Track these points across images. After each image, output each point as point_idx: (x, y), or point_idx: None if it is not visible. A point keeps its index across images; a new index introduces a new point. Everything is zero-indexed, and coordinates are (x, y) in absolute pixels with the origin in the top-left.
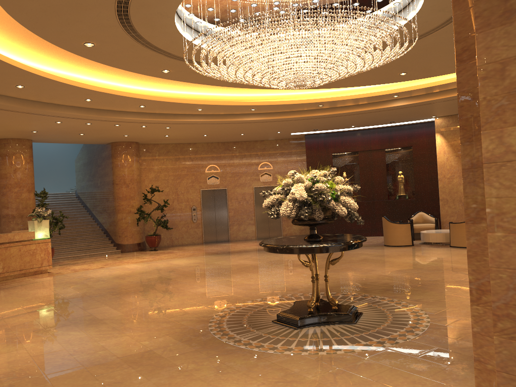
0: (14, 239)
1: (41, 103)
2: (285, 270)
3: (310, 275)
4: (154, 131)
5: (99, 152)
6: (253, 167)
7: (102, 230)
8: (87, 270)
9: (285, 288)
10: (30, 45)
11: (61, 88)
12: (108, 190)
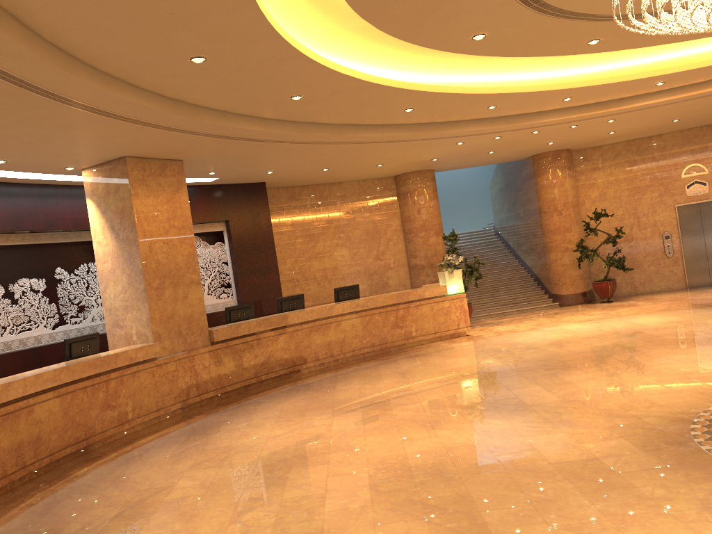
0: (424, 295)
1: (435, 123)
2: None
3: None
4: (590, 130)
5: (517, 171)
6: None
7: (531, 276)
8: (514, 333)
9: None
10: (412, 57)
11: (455, 100)
12: (534, 221)
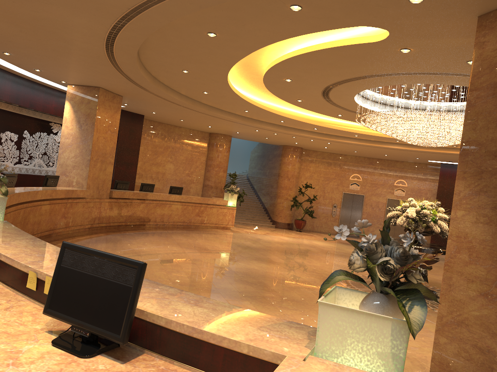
0: (216, 203)
1: (252, 119)
2: None
3: None
4: (317, 144)
5: (271, 150)
6: (390, 182)
7: (263, 208)
8: (256, 234)
9: None
10: (262, 91)
11: (269, 114)
12: (274, 179)
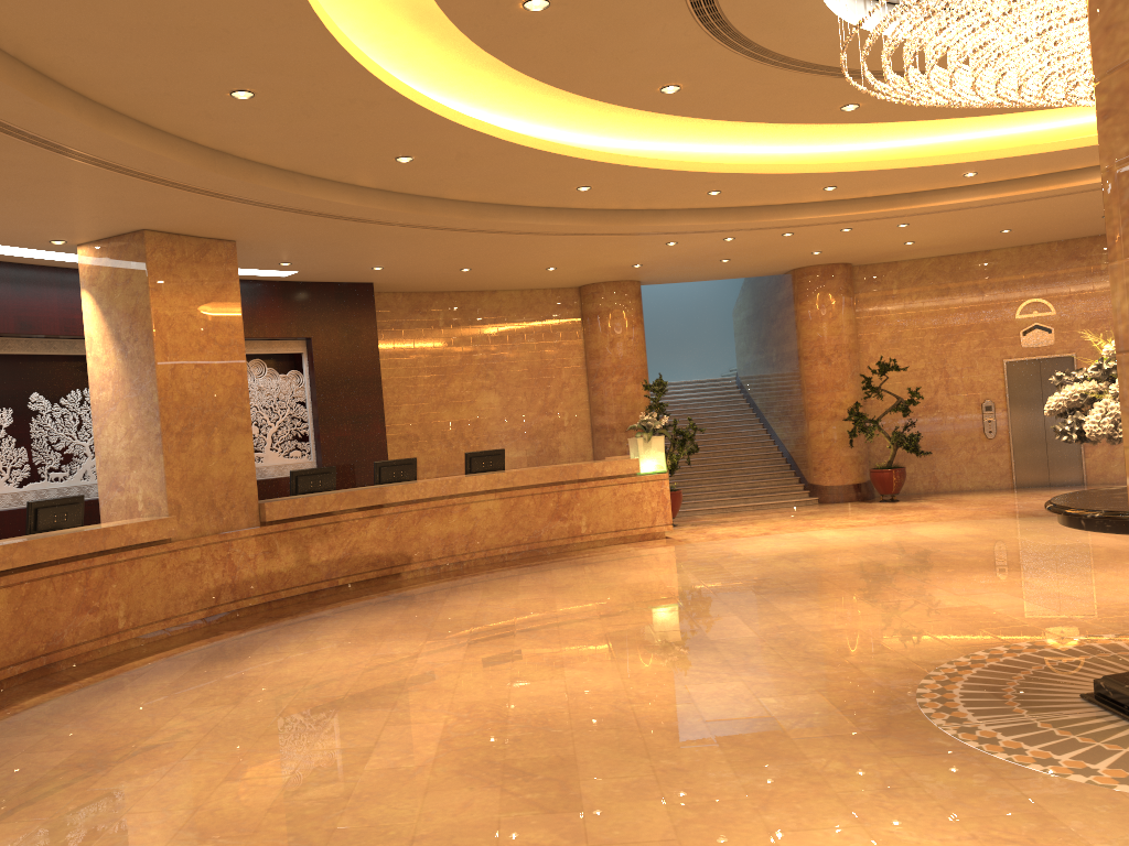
0: (603, 472)
1: (630, 211)
2: None
3: None
4: (875, 237)
5: (771, 292)
6: None
7: (782, 454)
8: (736, 539)
9: None
10: (584, 110)
11: (654, 179)
12: (790, 371)
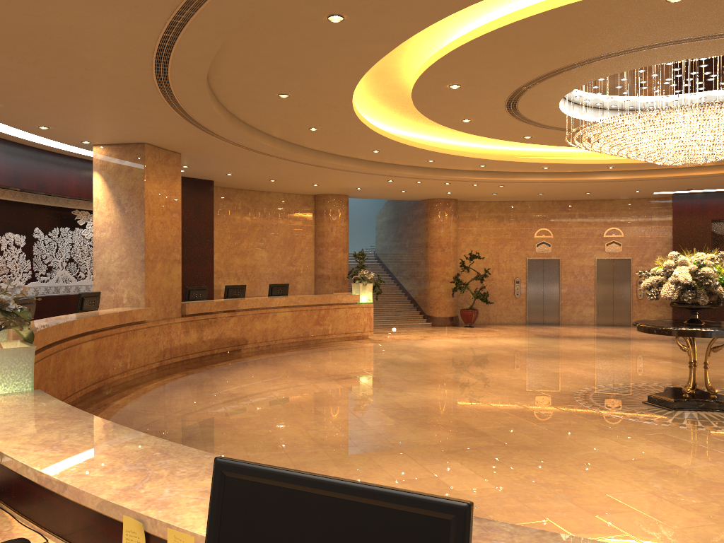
0: (342, 300)
1: (383, 163)
2: (644, 361)
3: (678, 369)
4: (483, 189)
5: (409, 209)
6: (597, 233)
7: (408, 298)
8: (409, 341)
9: (649, 377)
10: (399, 116)
11: (412, 152)
12: (419, 253)
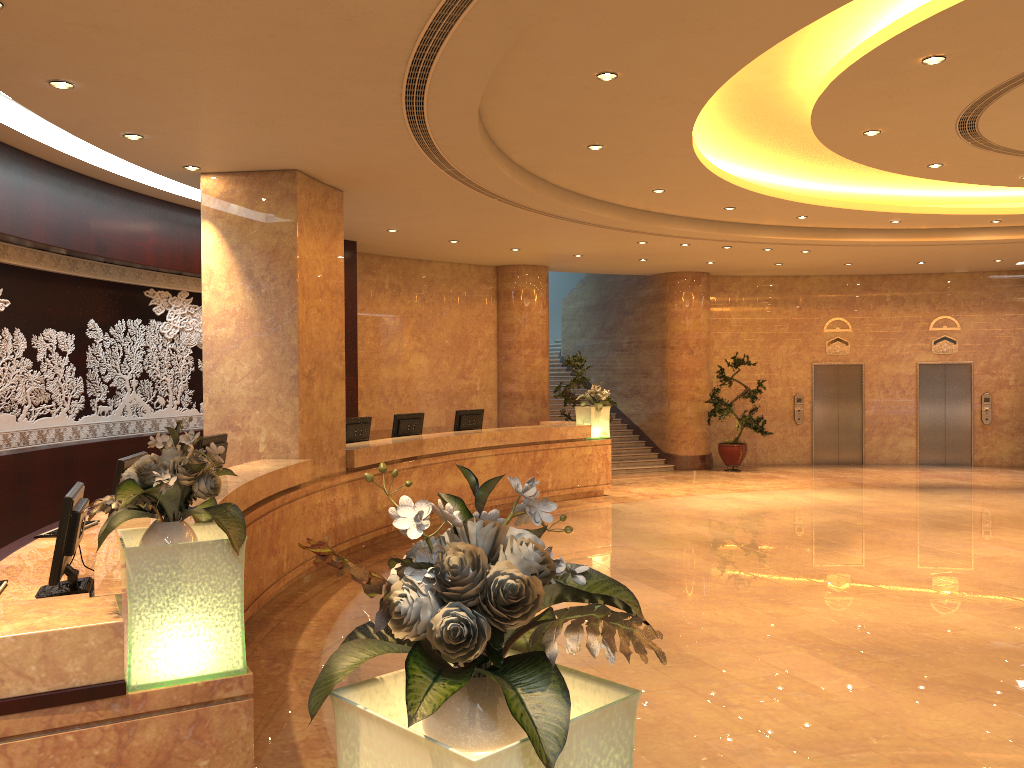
0: (566, 435)
1: (650, 213)
2: None
3: None
4: (769, 257)
5: (629, 288)
6: (919, 325)
7: (628, 426)
8: (673, 498)
9: None
10: (725, 129)
11: (715, 192)
12: (650, 357)
